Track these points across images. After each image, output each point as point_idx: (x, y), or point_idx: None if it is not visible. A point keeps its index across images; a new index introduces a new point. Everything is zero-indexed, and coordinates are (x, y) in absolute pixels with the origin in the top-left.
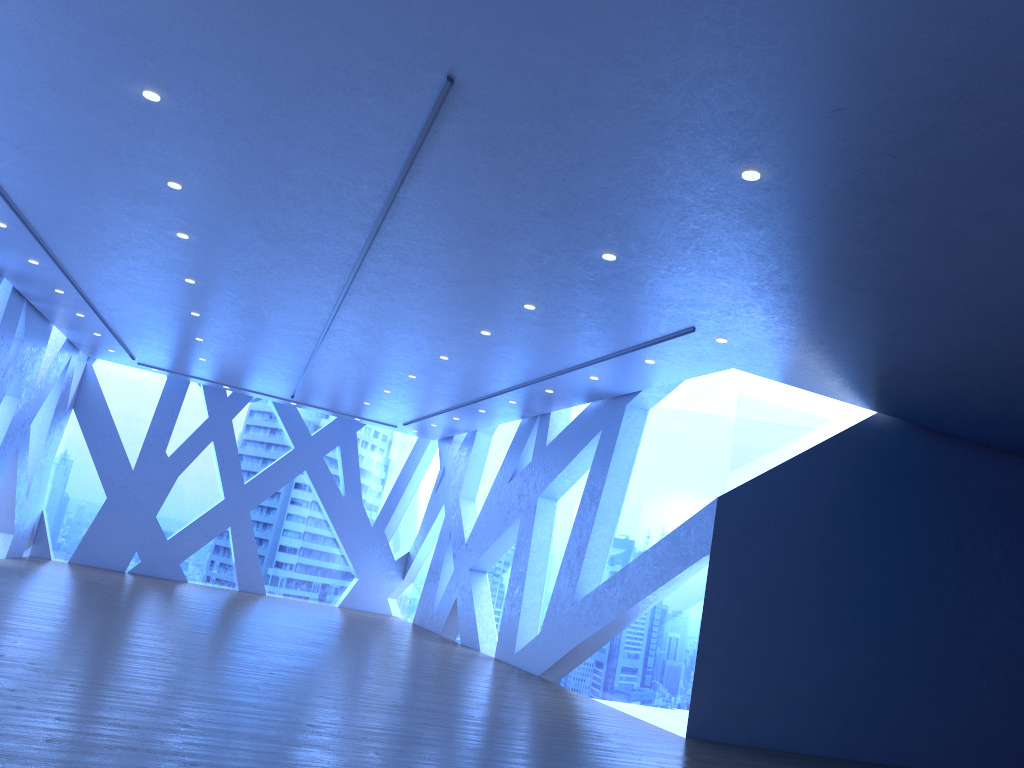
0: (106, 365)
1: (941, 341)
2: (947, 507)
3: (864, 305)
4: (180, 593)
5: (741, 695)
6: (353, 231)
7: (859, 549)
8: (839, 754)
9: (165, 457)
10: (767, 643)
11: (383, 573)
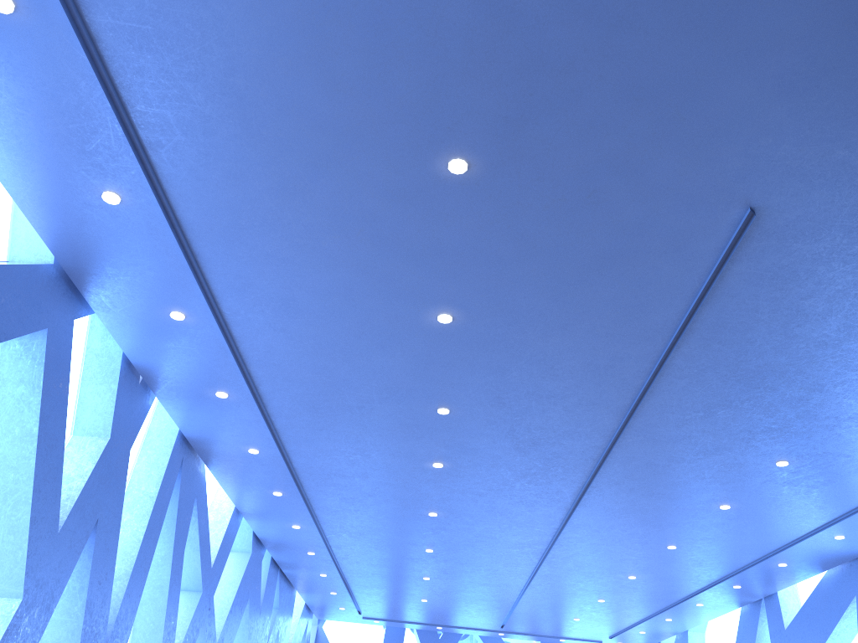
0: (333, 625)
1: None
2: None
3: None
4: None
5: None
6: (607, 418)
7: None
8: None
9: None
10: None
11: None
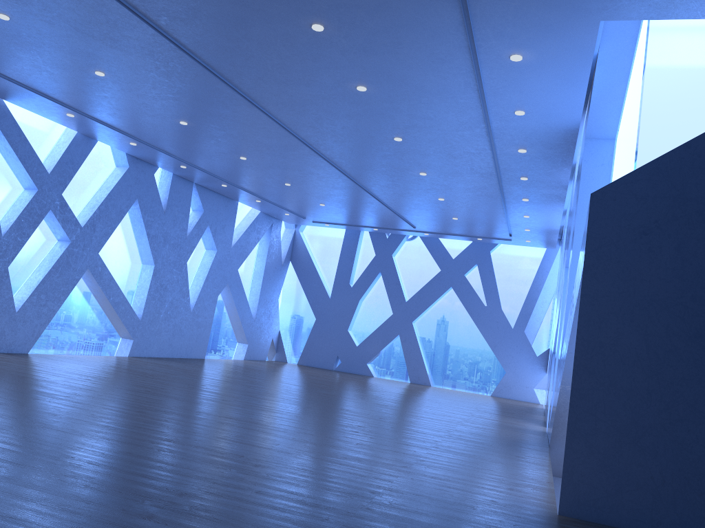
0: (310, 229)
1: None
2: None
3: None
4: (327, 379)
5: (654, 464)
6: (106, 0)
7: None
8: None
9: (349, 287)
10: (699, 391)
11: (527, 367)
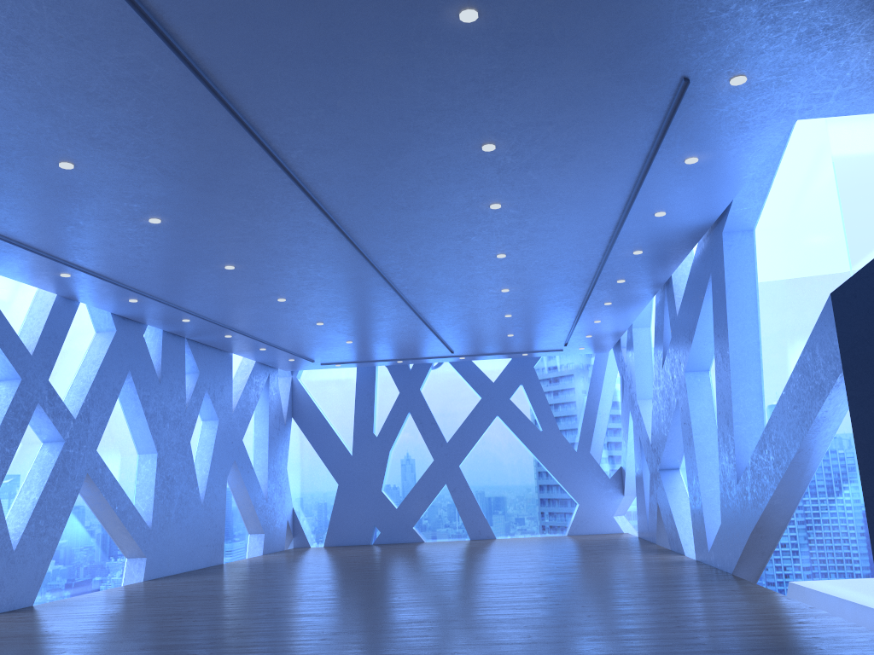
0: (309, 374)
1: None
2: None
3: None
4: (392, 555)
5: None
6: (235, 137)
7: None
8: None
9: (374, 437)
10: None
11: (601, 493)
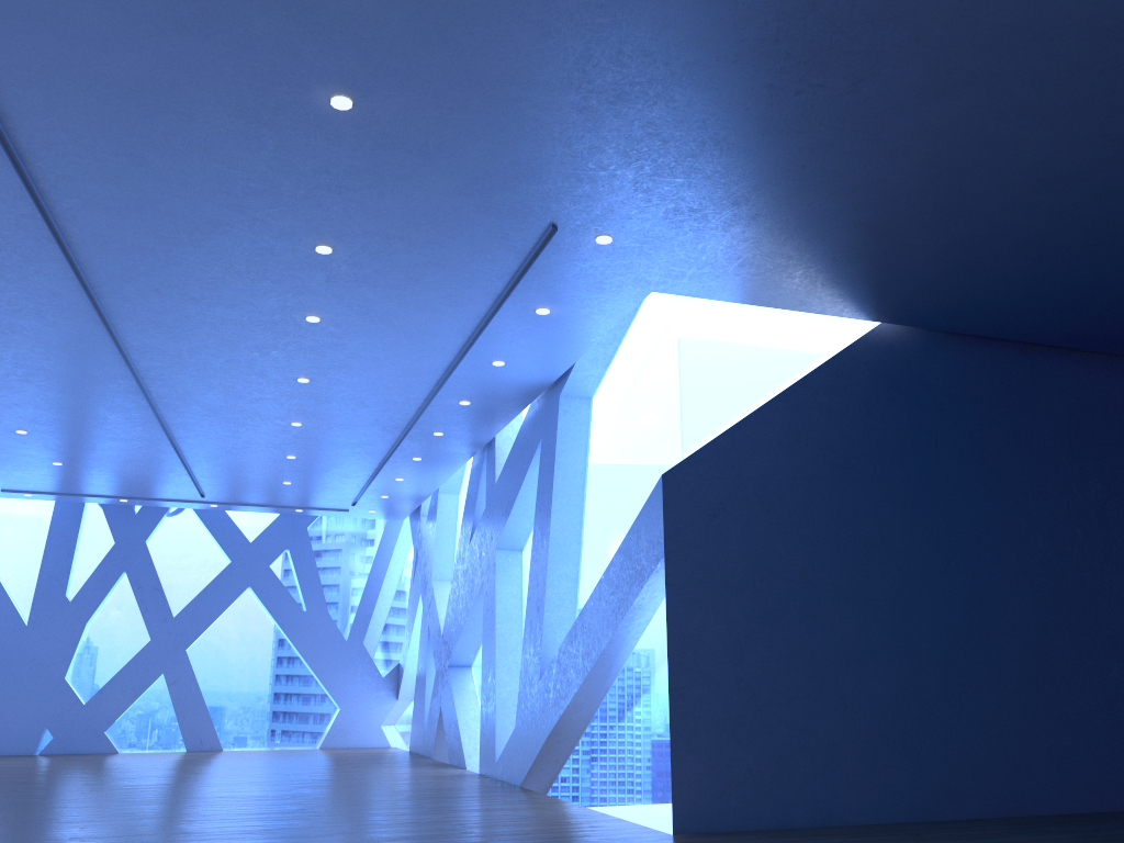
0: None
1: (897, 145)
2: (1009, 437)
3: (750, 96)
4: (74, 767)
5: (750, 755)
6: None
7: (891, 515)
8: (919, 816)
9: (66, 602)
10: (777, 672)
11: (370, 696)
